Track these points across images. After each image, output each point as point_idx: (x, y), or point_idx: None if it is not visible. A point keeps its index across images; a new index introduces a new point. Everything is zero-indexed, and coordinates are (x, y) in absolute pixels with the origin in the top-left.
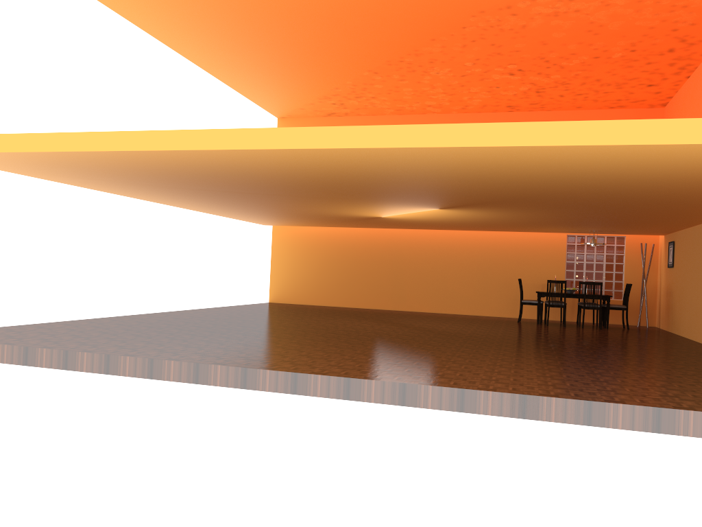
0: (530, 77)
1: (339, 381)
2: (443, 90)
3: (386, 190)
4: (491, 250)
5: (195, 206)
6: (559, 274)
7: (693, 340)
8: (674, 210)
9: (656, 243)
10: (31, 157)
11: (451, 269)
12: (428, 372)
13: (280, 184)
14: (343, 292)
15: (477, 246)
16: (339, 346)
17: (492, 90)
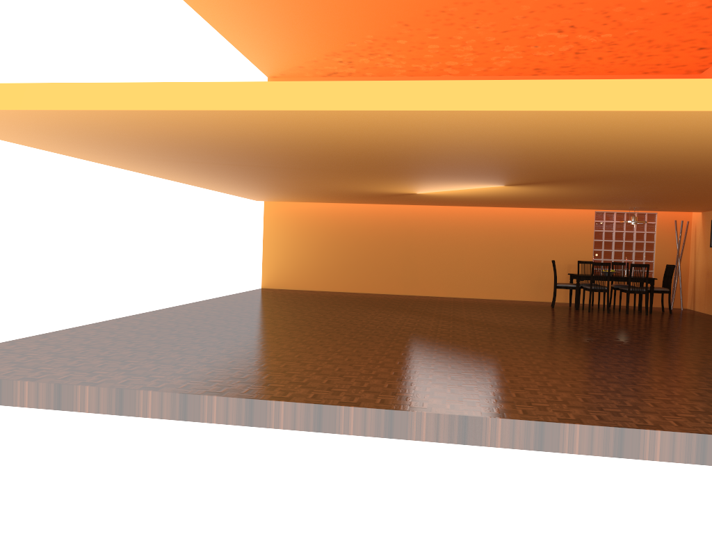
0: (578, 36)
1: (527, 426)
2: (473, 49)
3: (483, 165)
4: (513, 228)
5: (202, 180)
6: (586, 253)
7: None
8: None
9: (689, 220)
10: (47, 118)
11: (469, 249)
12: (613, 403)
13: (355, 156)
14: (347, 276)
15: (498, 223)
16: (439, 359)
17: (528, 50)
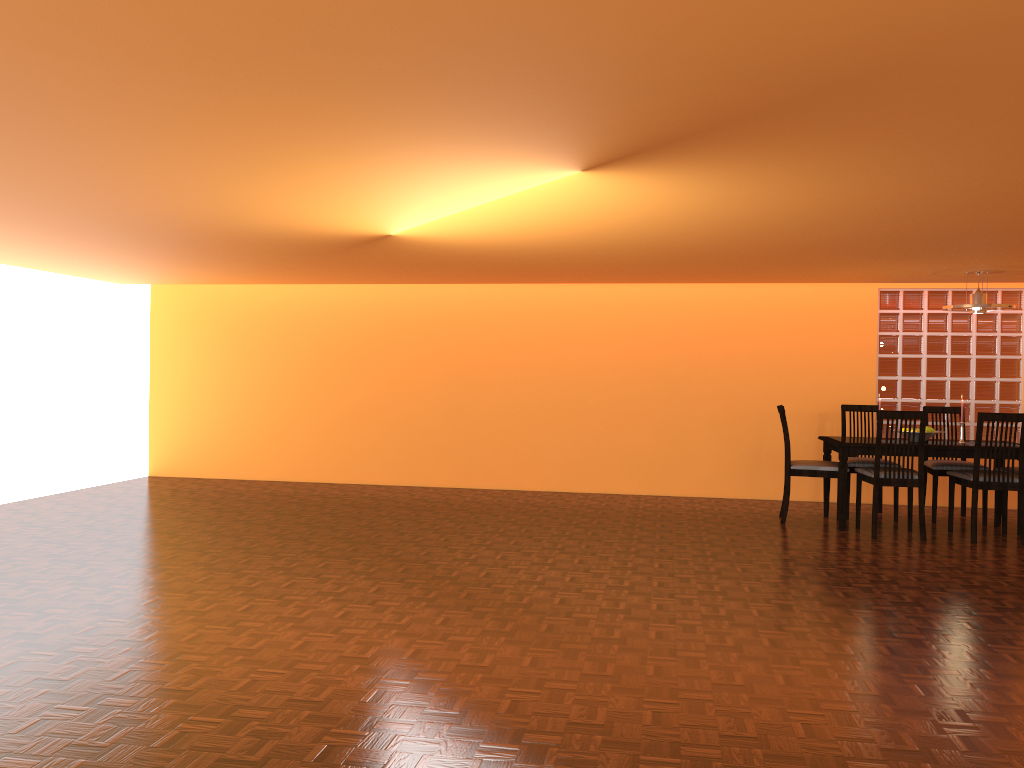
0: None
1: None
2: None
3: None
4: (693, 333)
5: None
6: (861, 387)
7: None
8: None
9: None
10: None
11: (594, 382)
12: None
13: None
14: (329, 447)
15: (657, 322)
16: None
17: None
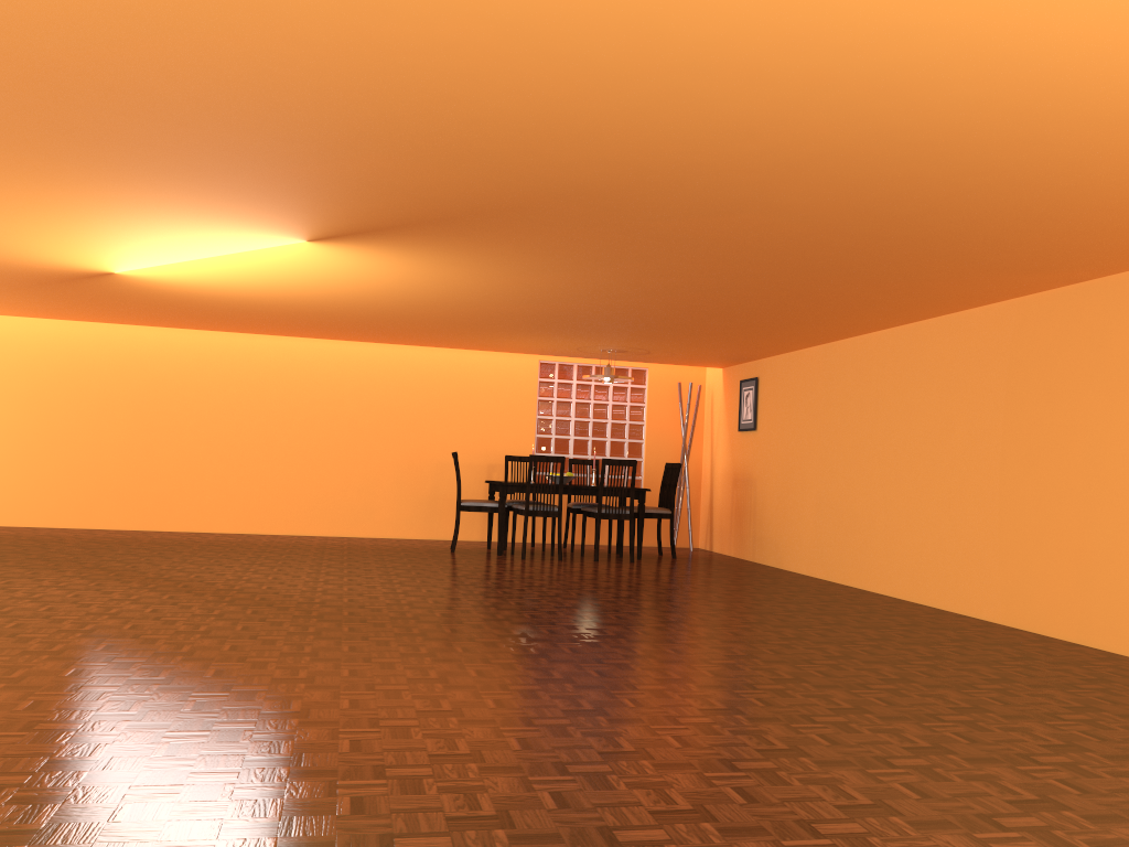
0: None
1: None
2: None
3: (157, 86)
4: (382, 389)
5: None
6: (523, 443)
7: (834, 582)
8: (896, 284)
9: (701, 384)
10: None
11: (287, 430)
12: None
13: None
14: None
15: (349, 377)
16: None
17: None
